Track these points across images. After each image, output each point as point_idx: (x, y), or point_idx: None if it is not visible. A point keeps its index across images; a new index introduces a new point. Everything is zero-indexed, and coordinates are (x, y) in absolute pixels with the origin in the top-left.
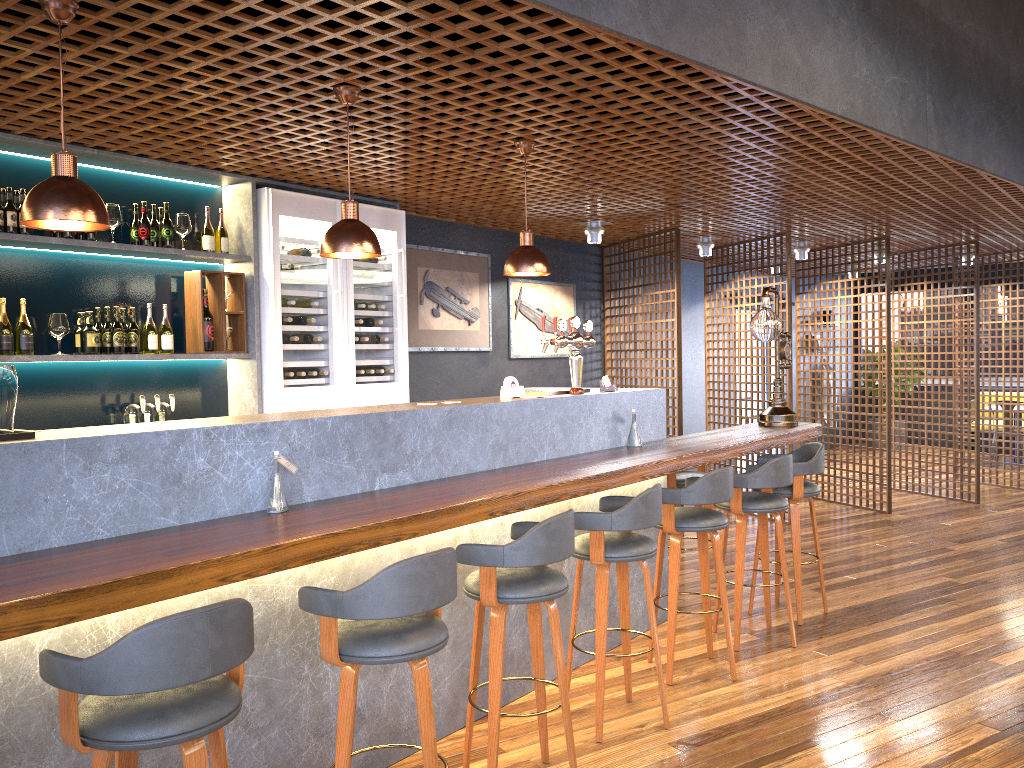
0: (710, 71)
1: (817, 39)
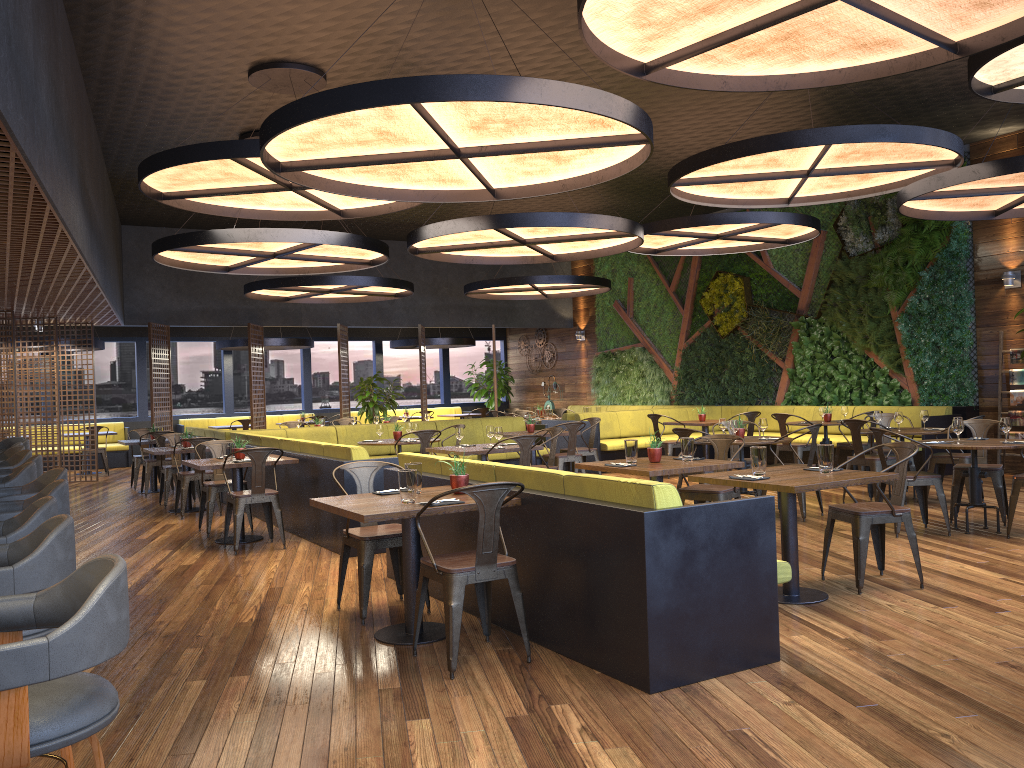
0: (64, 228)
1: (77, 210)
